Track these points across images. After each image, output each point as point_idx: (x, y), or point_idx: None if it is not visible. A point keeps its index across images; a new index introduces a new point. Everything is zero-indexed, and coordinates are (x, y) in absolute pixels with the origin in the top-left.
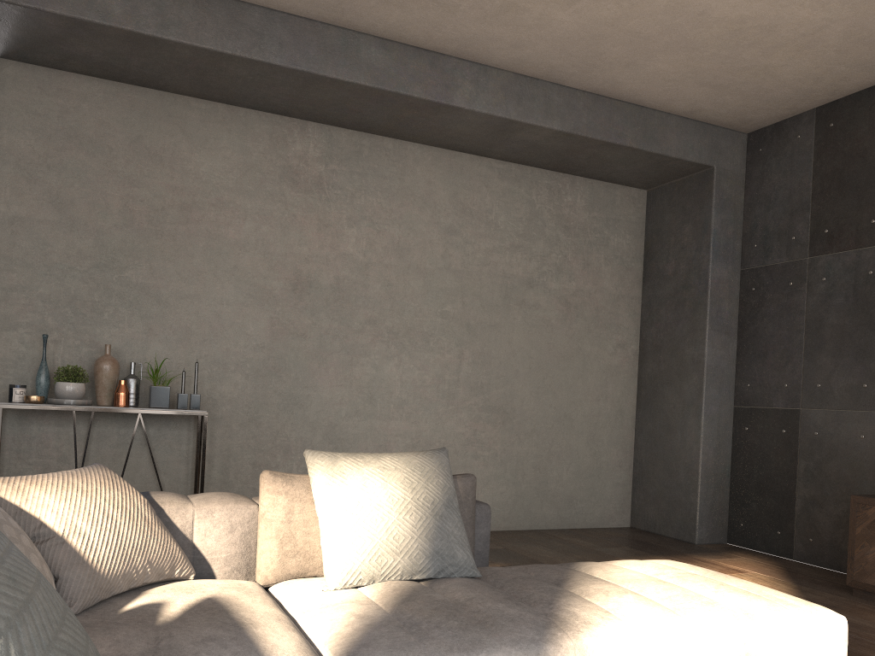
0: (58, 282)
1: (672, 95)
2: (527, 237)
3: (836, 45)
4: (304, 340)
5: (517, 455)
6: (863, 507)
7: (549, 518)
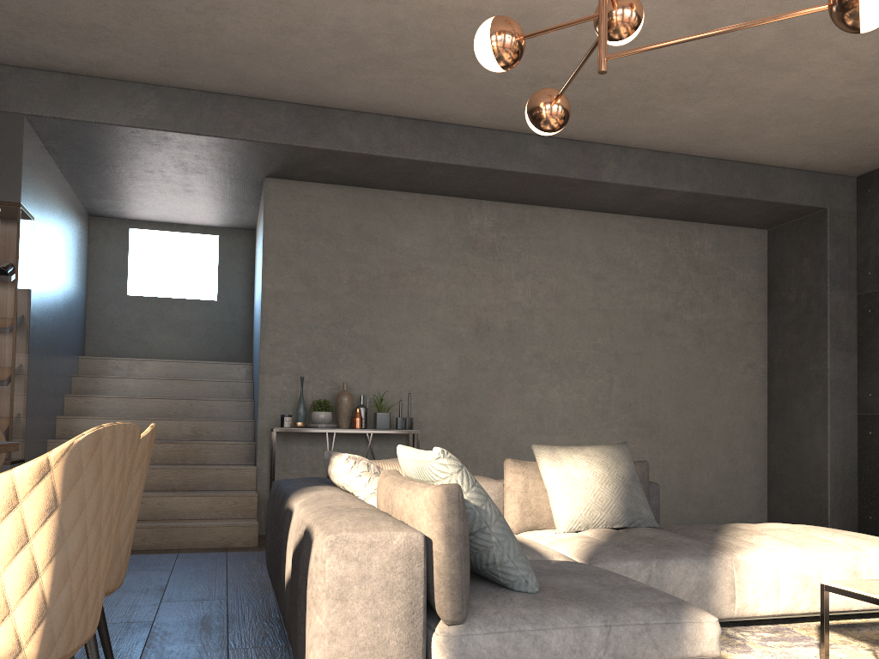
0: (307, 337)
1: (785, 154)
2: (663, 278)
3: None
4: (485, 373)
5: (663, 462)
6: None
7: (693, 516)
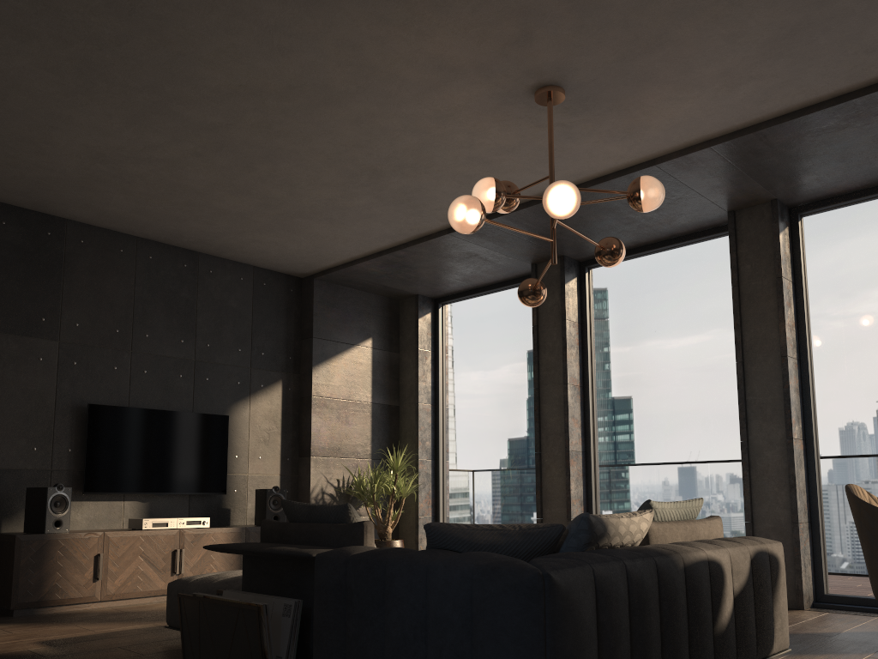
0: None
1: None
2: None
3: (24, 176)
4: None
5: None
6: (28, 543)
7: None
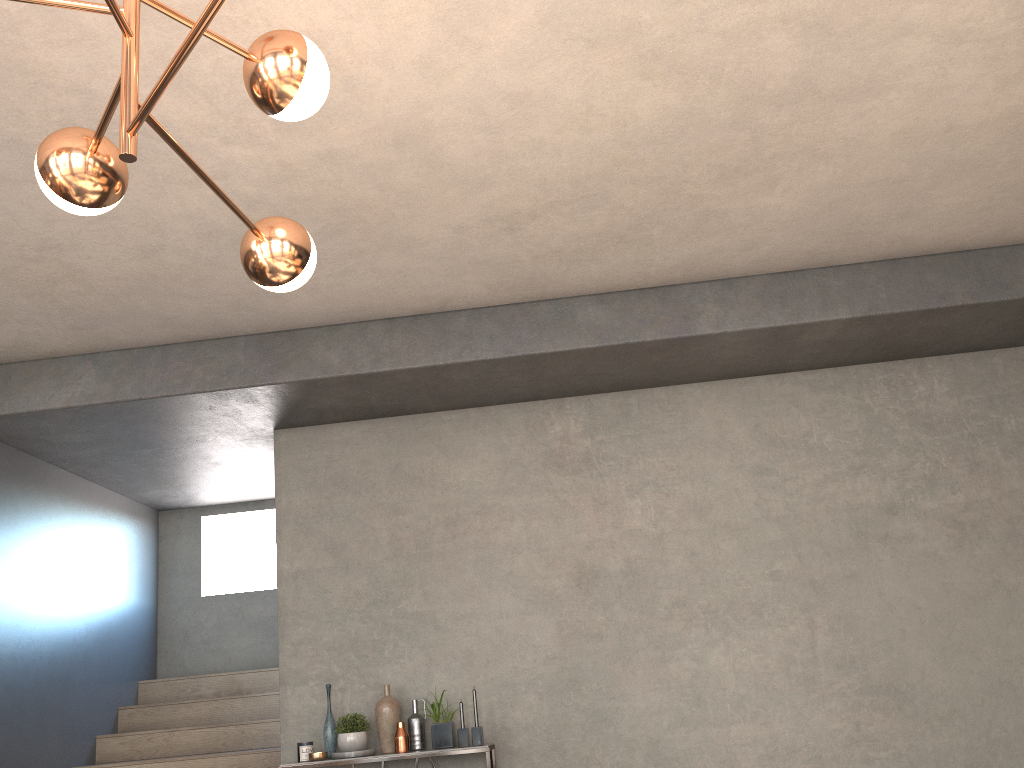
0: (339, 627)
1: (999, 224)
2: (871, 452)
3: None
4: (600, 641)
5: (934, 752)
6: None
7: None
